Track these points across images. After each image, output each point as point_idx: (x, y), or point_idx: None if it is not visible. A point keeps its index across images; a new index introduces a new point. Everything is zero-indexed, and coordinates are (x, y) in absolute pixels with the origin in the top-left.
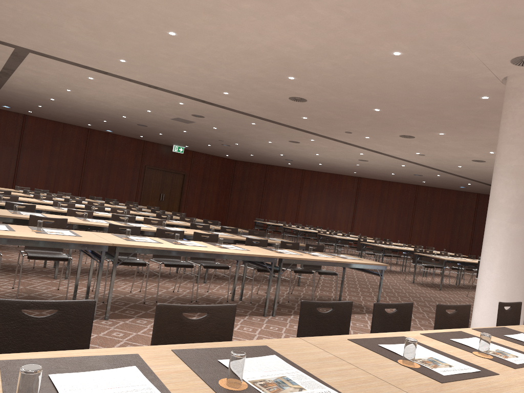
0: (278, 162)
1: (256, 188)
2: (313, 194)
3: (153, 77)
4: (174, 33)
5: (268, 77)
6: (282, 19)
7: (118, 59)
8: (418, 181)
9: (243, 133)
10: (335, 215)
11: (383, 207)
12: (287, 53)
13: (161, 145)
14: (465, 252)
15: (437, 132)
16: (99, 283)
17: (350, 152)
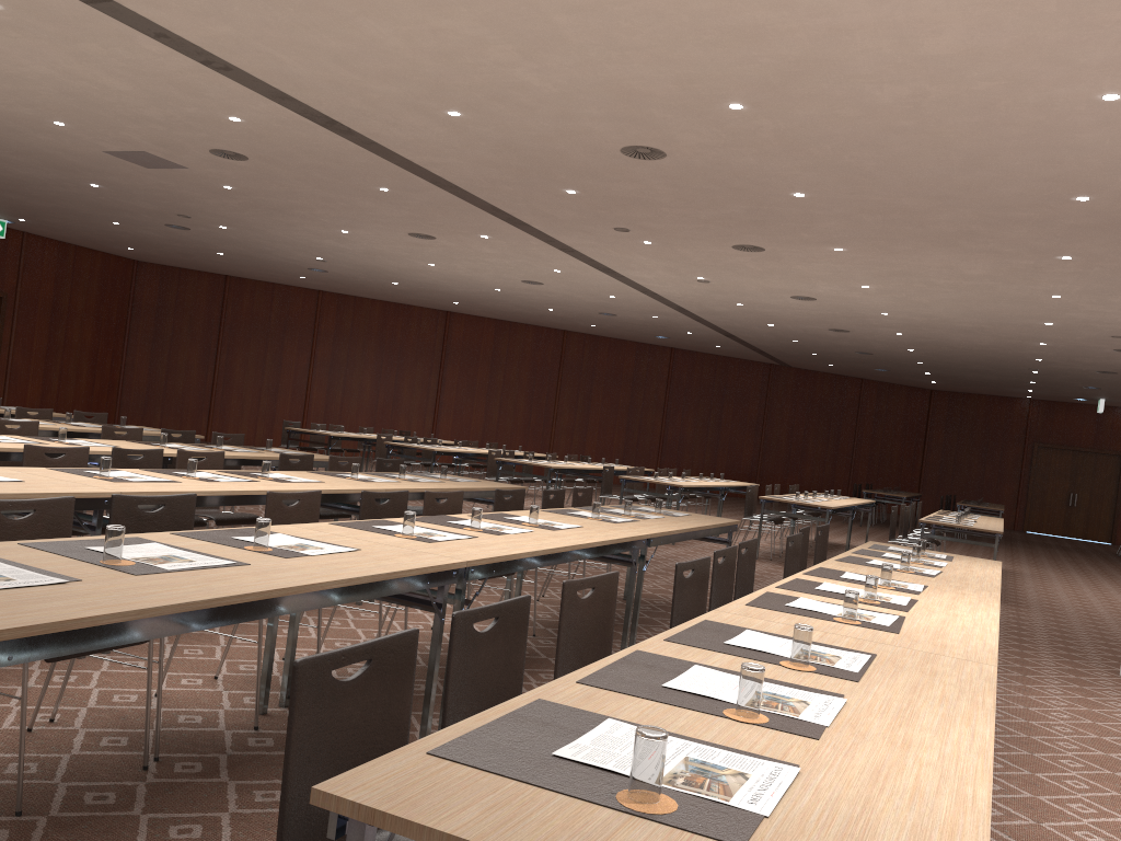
0: (269, 273)
1: (199, 335)
2: (346, 350)
3: (275, 41)
4: None
5: (672, 96)
6: None
7: None
8: (582, 324)
9: (299, 207)
10: (398, 397)
11: (499, 378)
12: (852, 54)
13: None
14: (652, 463)
15: (835, 247)
16: None
17: (532, 266)
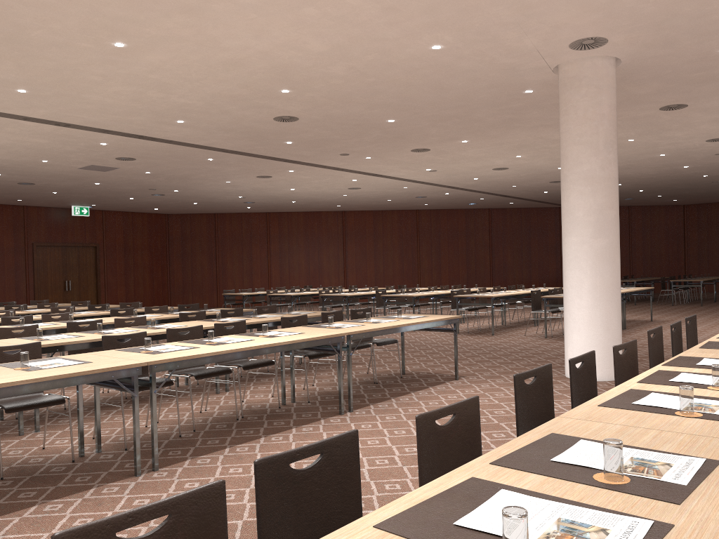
0: (231, 208)
1: (205, 249)
2: (287, 244)
3: (67, 110)
4: (123, 44)
5: (251, 93)
6: (294, 14)
7: (14, 89)
8: (419, 204)
9: (191, 175)
10: (321, 266)
11: (380, 245)
12: (289, 59)
13: (51, 208)
14: (487, 283)
15: (460, 140)
16: (138, 422)
17: (339, 180)
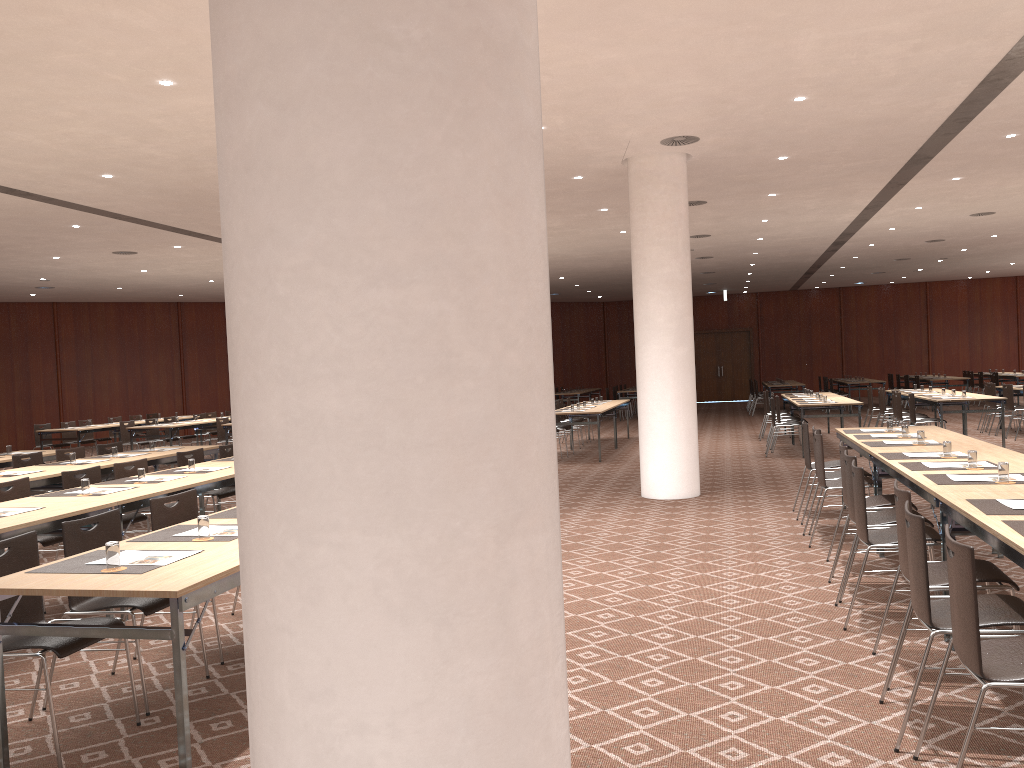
0: (0, 296)
1: None
2: (89, 351)
3: None
4: (173, 83)
5: None
6: None
7: None
8: None
9: (8, 246)
10: (146, 384)
11: None
12: None
13: None
14: None
15: None
16: None
17: None
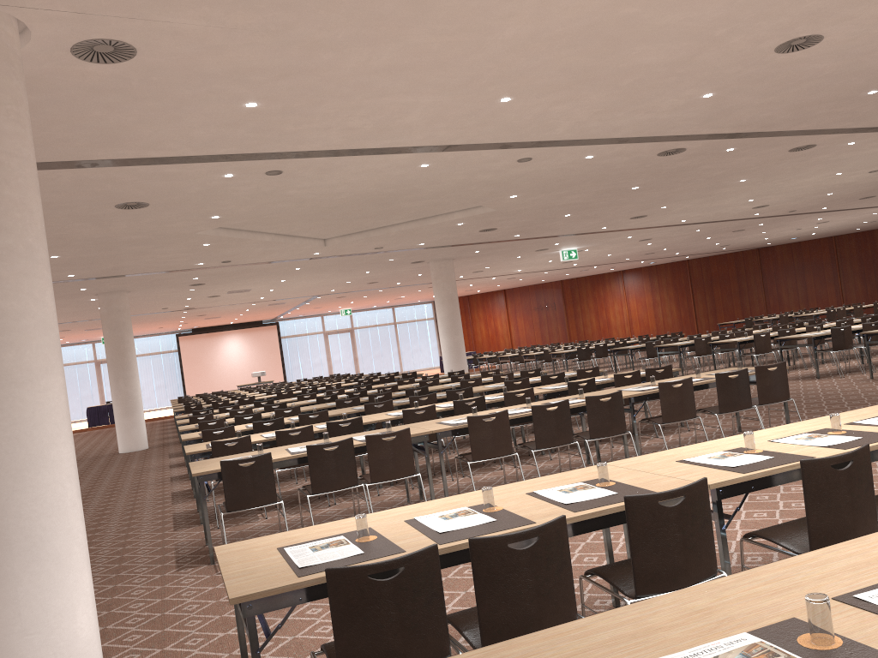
0: None
1: None
2: None
3: None
4: None
5: None
6: None
7: None
8: None
9: None
10: None
11: None
12: None
13: None
14: None
15: None
16: None
17: None
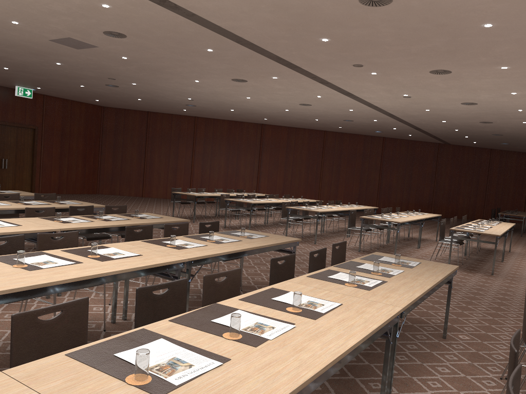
0: (168, 109)
1: (136, 143)
2: (210, 147)
3: None
4: None
5: None
6: None
7: None
8: (334, 127)
9: (167, 67)
10: (238, 170)
11: (290, 158)
12: None
13: None
14: (374, 200)
15: (502, 66)
16: None
17: (304, 95)
